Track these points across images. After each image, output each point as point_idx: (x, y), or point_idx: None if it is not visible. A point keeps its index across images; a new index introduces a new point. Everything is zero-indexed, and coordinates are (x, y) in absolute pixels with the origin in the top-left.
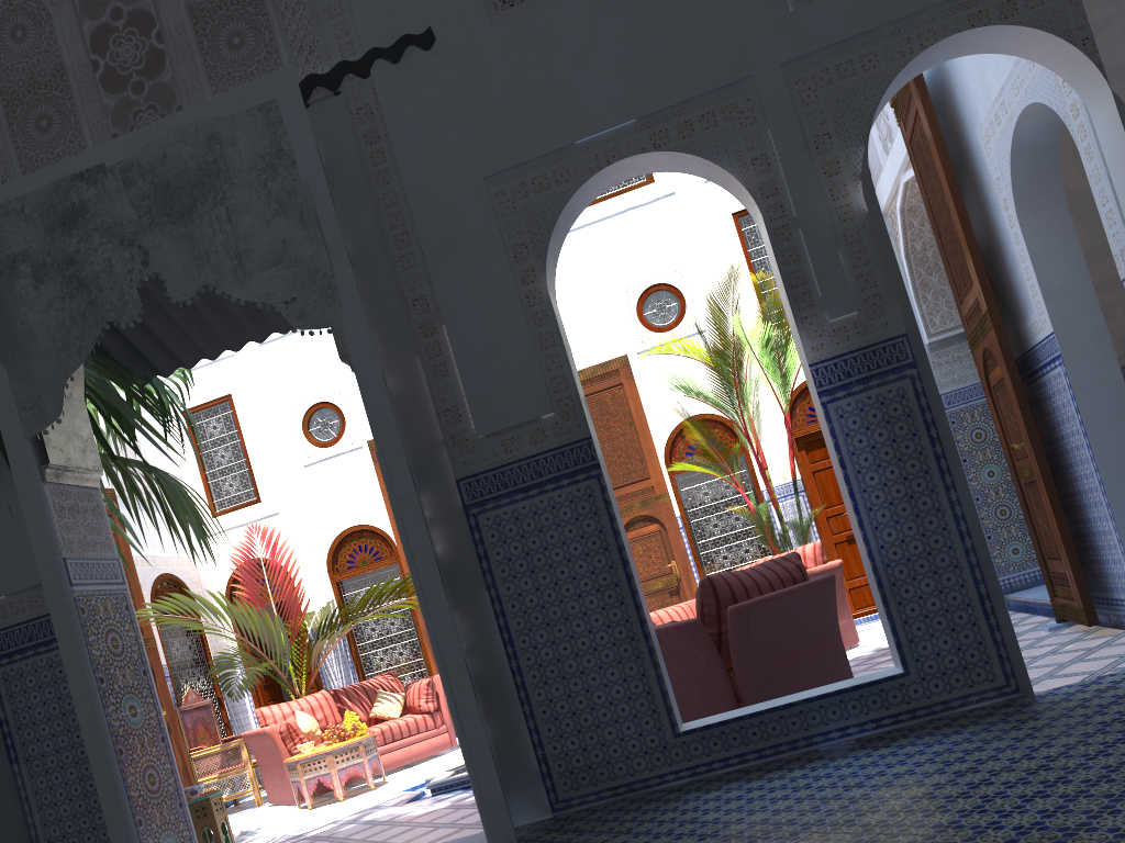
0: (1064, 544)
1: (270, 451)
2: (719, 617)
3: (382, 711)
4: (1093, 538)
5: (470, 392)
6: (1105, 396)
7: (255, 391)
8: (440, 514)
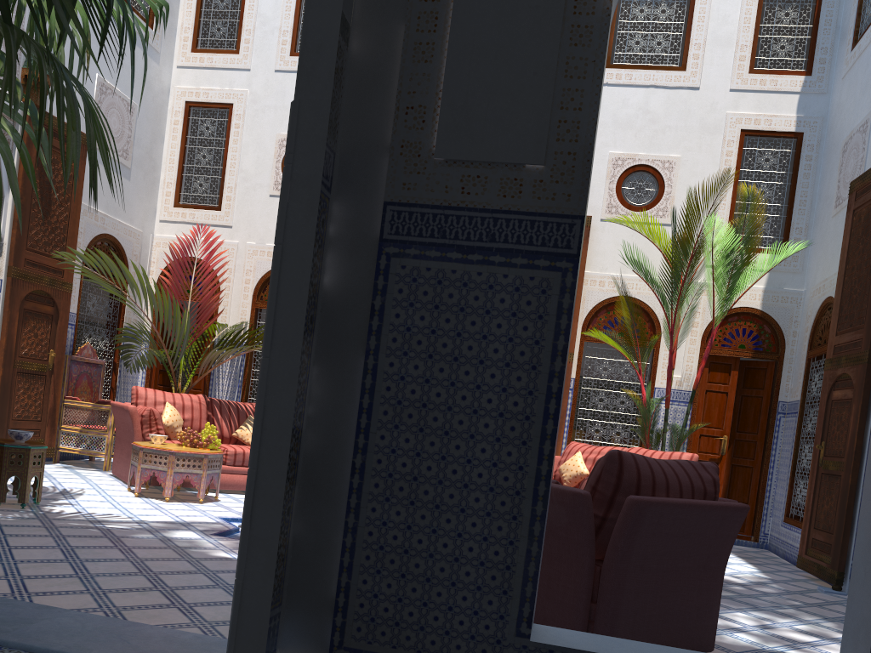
0: None
1: (246, 170)
2: (611, 501)
3: (244, 436)
4: None
5: (450, 96)
6: None
7: (255, 110)
8: (347, 236)
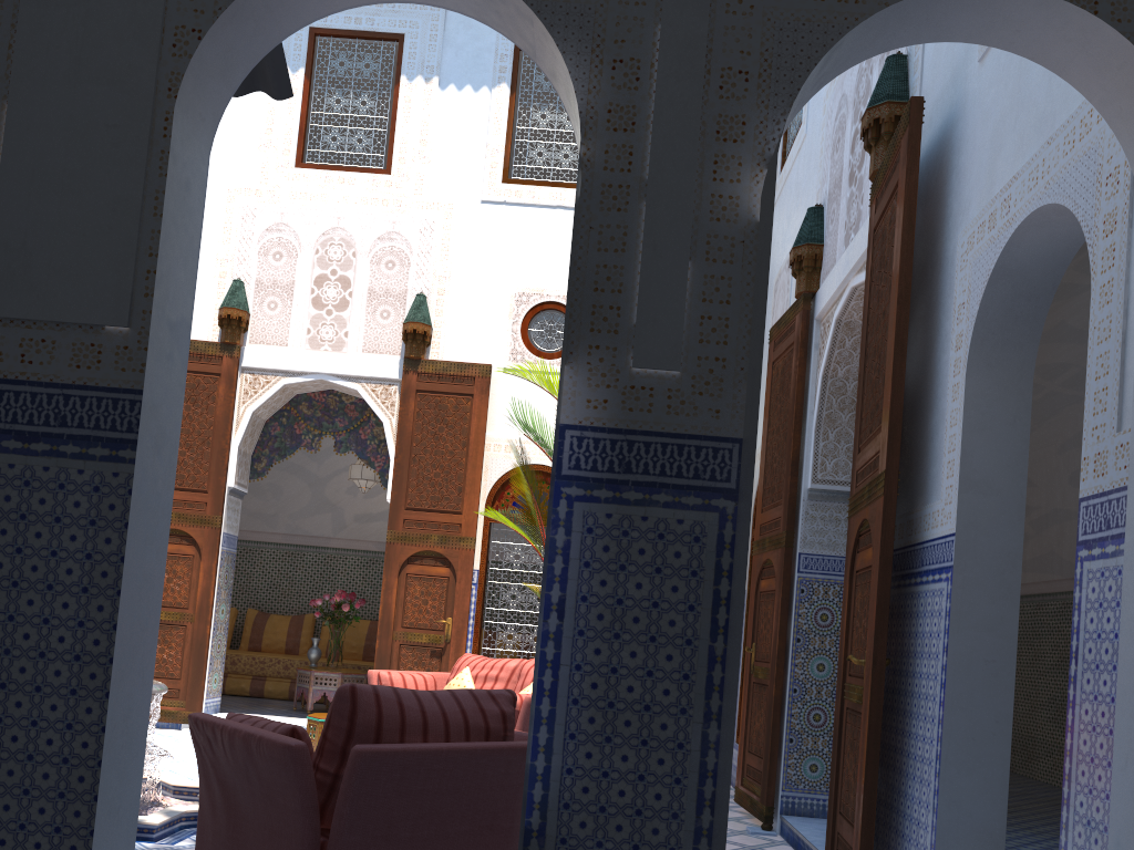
0: (863, 815)
1: None
2: (344, 751)
3: None
4: (902, 820)
5: (3, 234)
6: (987, 646)
7: None
8: None
